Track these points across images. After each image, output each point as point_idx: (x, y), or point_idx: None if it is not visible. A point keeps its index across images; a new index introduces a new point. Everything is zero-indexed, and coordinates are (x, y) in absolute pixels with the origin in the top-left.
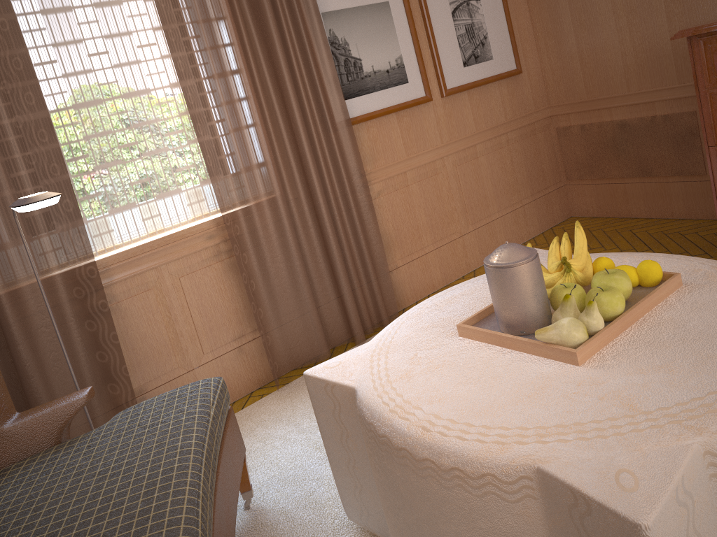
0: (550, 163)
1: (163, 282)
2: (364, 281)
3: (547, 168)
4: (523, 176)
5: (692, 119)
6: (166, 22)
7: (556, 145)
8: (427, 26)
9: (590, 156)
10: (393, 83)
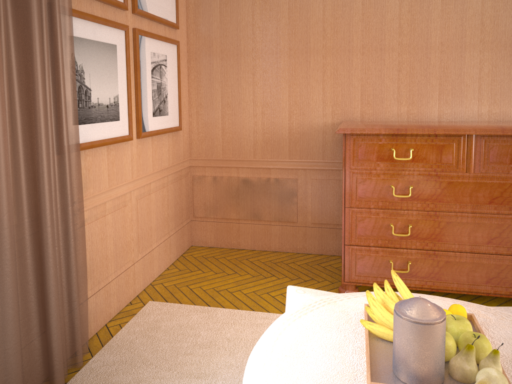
0: (186, 203)
1: None
2: (65, 317)
3: (184, 206)
4: (172, 212)
5: (294, 184)
6: None
7: (190, 188)
8: (137, 75)
9: (217, 201)
10: (110, 118)
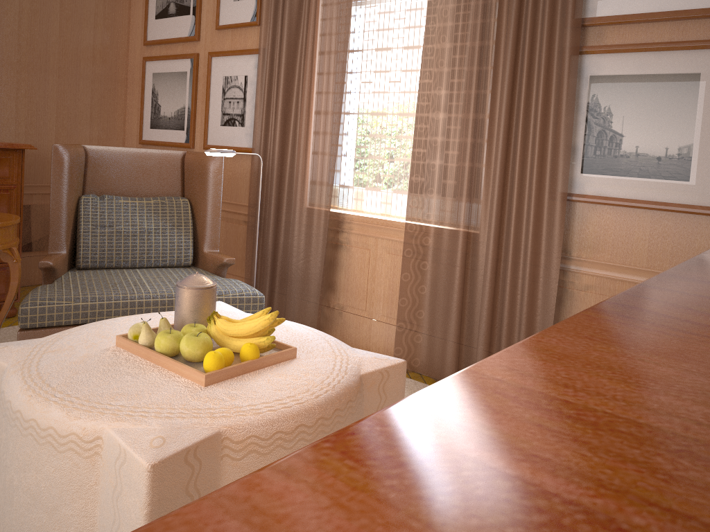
0: None
1: (376, 249)
2: None
3: None
4: None
5: None
6: (426, 66)
7: None
8: None
9: None
10: (659, 175)
